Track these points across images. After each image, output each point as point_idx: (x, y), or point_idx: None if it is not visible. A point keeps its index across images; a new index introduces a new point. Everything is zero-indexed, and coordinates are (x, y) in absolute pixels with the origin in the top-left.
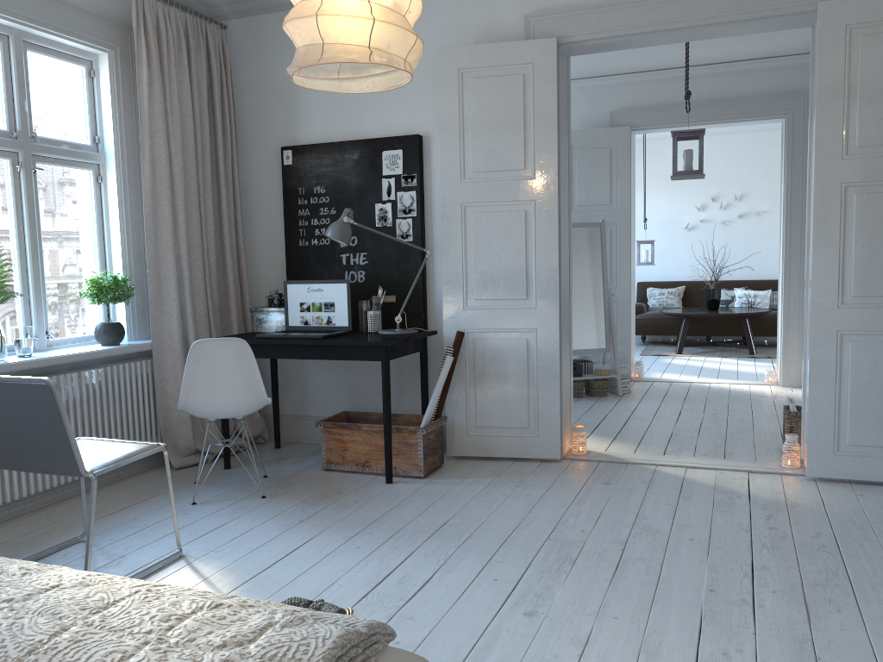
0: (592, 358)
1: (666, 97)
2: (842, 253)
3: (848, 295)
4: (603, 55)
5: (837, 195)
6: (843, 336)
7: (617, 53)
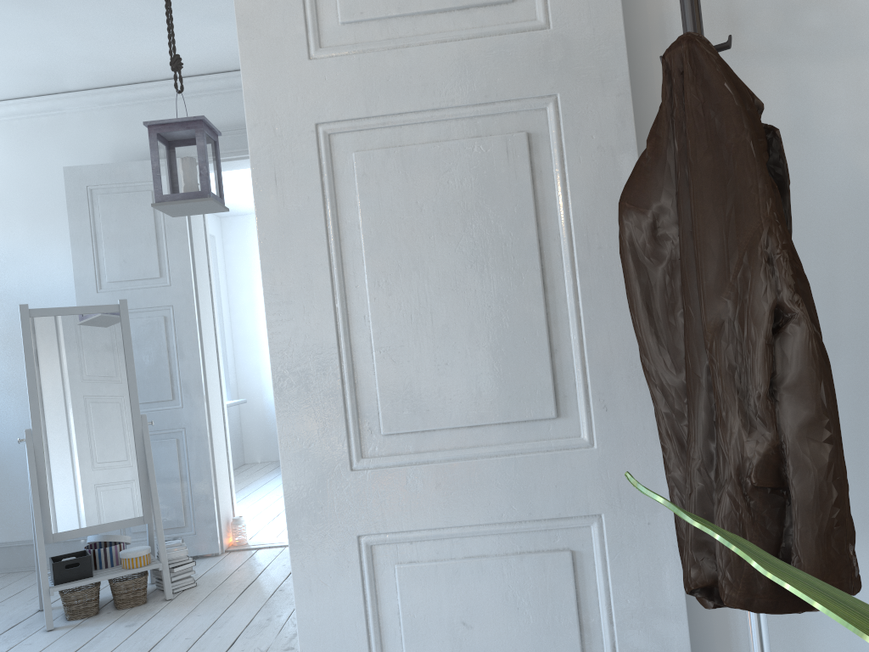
0: (123, 536)
1: (231, 116)
2: (345, 317)
3: (374, 431)
4: (89, 31)
5: (311, 157)
6: (378, 550)
7: (110, 26)
